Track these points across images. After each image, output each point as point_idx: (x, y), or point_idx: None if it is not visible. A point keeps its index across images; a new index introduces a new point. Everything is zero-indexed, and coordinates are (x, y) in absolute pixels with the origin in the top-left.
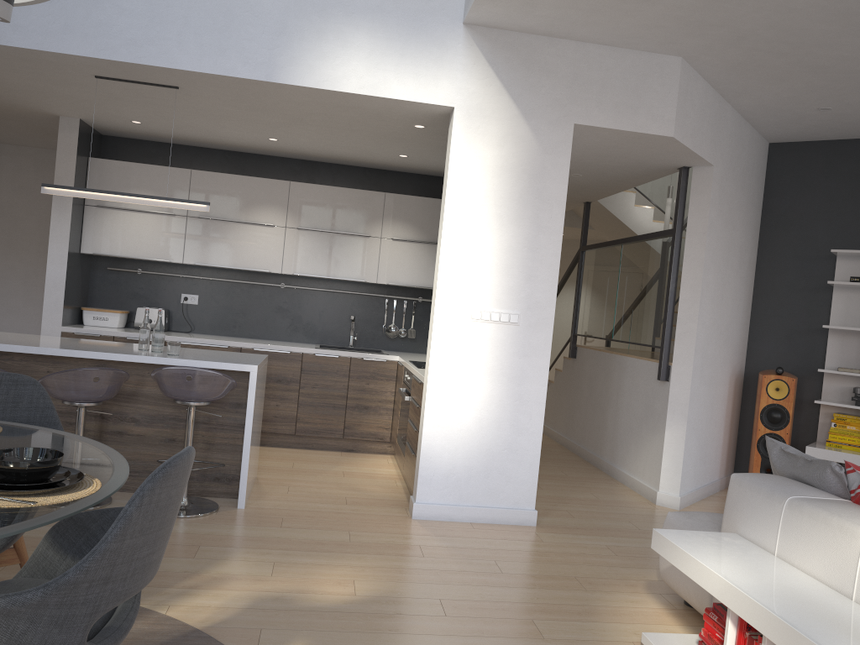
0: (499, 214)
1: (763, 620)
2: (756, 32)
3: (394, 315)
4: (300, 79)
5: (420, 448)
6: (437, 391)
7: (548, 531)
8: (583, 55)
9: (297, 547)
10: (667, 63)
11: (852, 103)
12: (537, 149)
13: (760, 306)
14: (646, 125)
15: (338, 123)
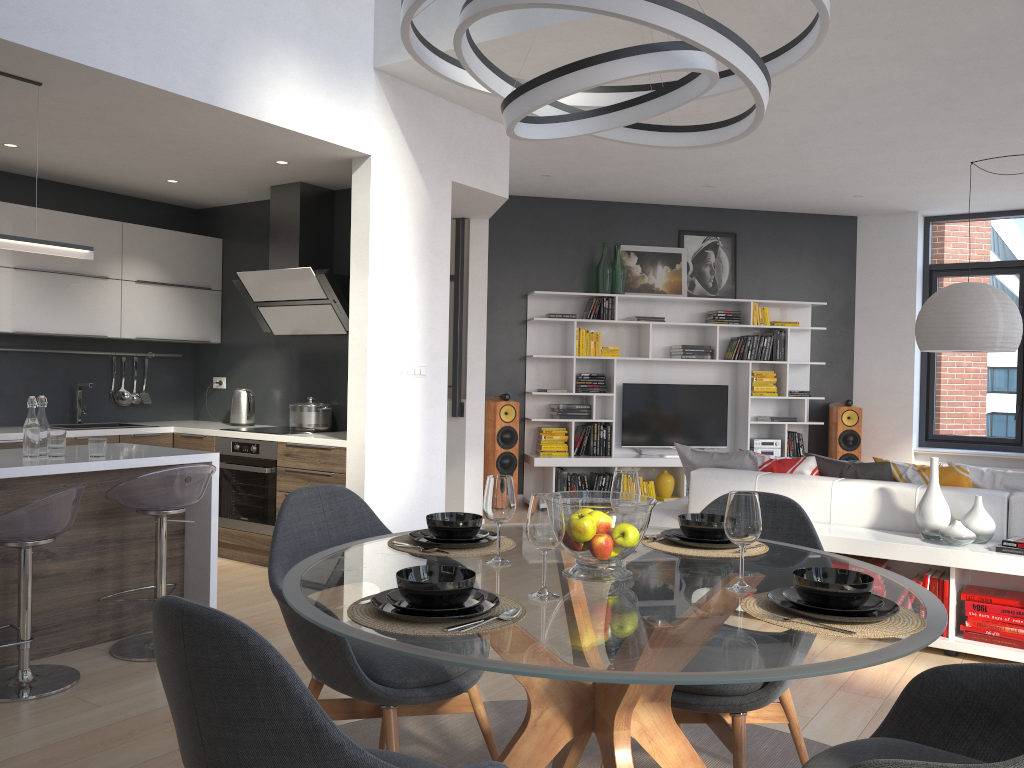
0: (408, 267)
1: (831, 543)
2: None
3: (124, 377)
4: (241, 106)
5: None
6: (374, 453)
7: None
8: (454, 115)
9: None
10: (502, 131)
11: (569, 174)
12: (430, 204)
13: None
14: (493, 186)
15: (182, 146)
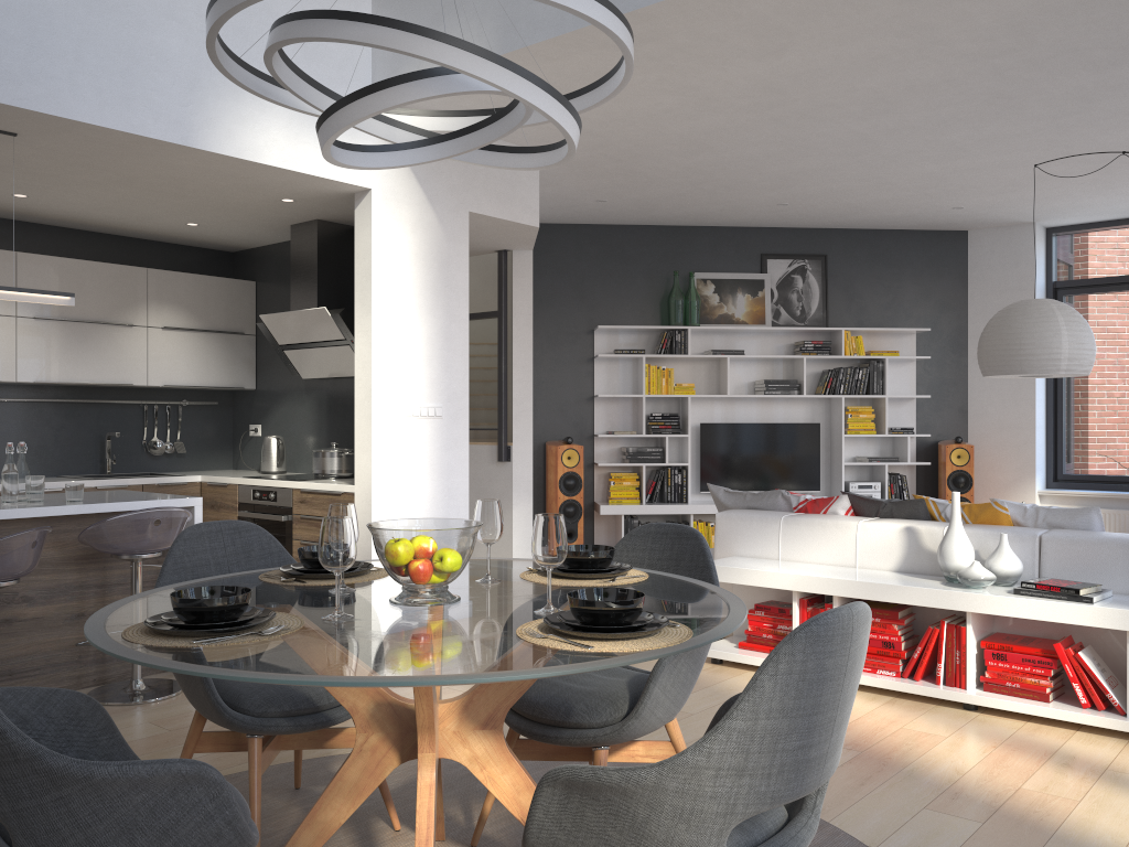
0: (418, 304)
1: (843, 587)
2: (618, 143)
3: (156, 426)
4: (219, 145)
5: None
6: (381, 498)
7: None
8: None
9: None
10: None
11: (626, 199)
12: (443, 237)
13: (533, 381)
14: (520, 215)
15: (181, 188)
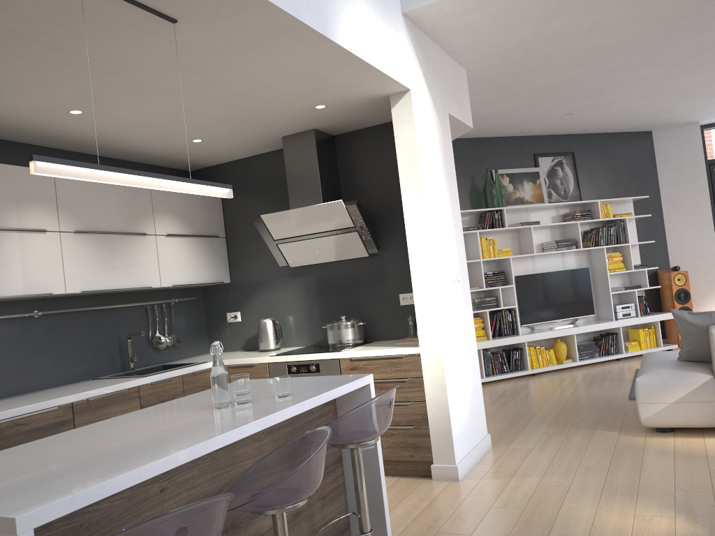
0: (439, 188)
1: None
2: (532, 59)
3: (158, 323)
4: (341, 39)
5: (446, 413)
6: (446, 354)
7: (505, 444)
8: (442, 58)
9: (538, 531)
10: (463, 73)
11: (473, 114)
12: (441, 132)
13: None
14: (466, 118)
15: (245, 96)
